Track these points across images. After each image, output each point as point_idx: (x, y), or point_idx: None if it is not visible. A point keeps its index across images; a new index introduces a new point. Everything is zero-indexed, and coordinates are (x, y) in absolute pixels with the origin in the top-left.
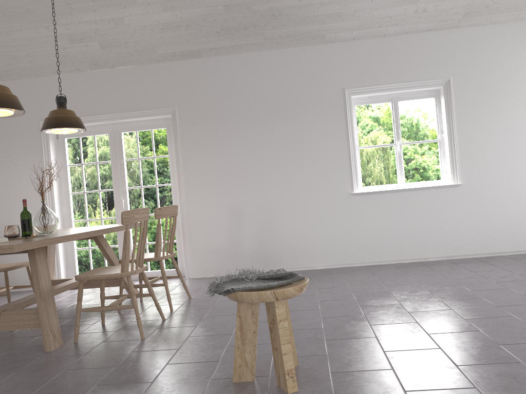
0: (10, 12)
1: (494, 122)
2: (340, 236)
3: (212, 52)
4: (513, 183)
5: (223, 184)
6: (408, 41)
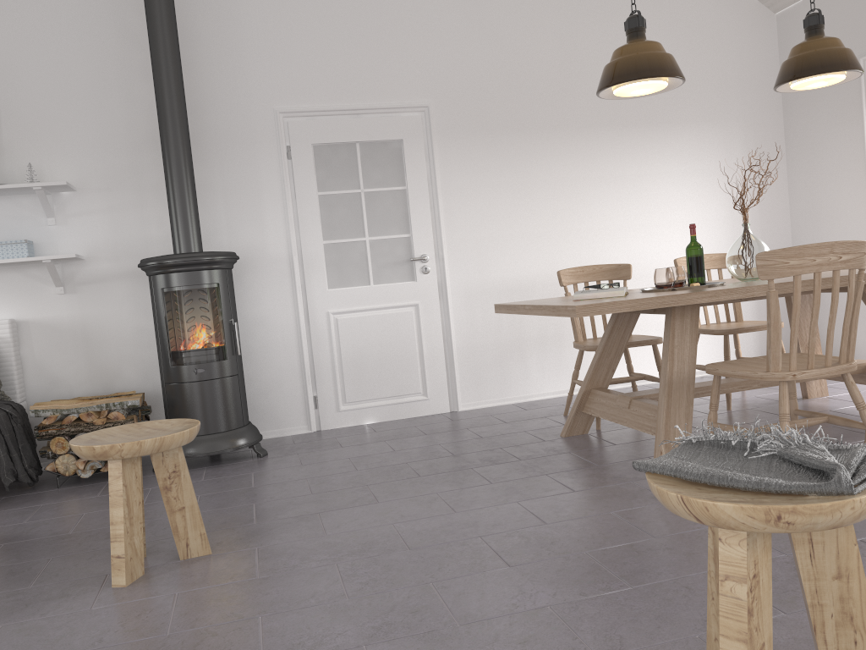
0: None
1: None
2: None
3: None
4: None
5: None
6: None
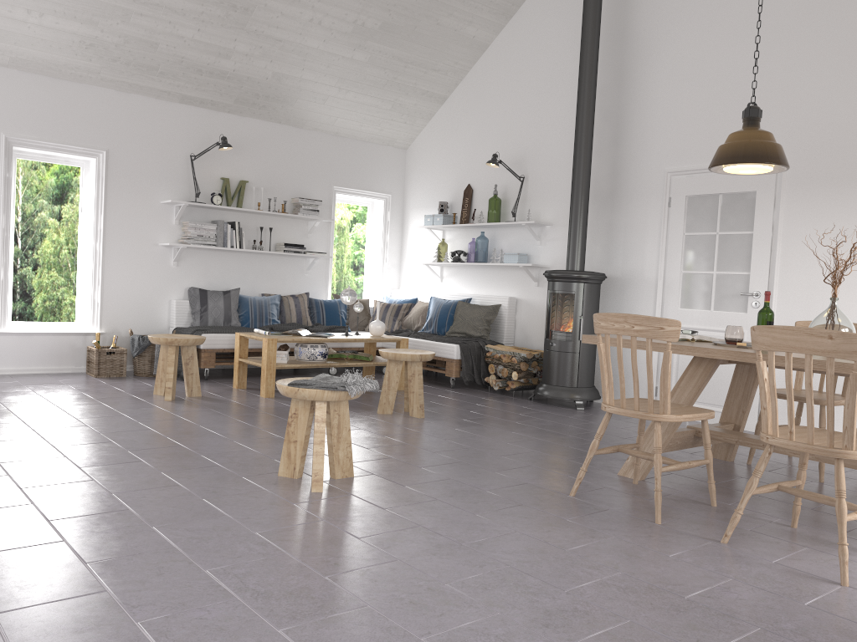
0: None
1: None
2: None
3: None
4: None
5: None
6: None
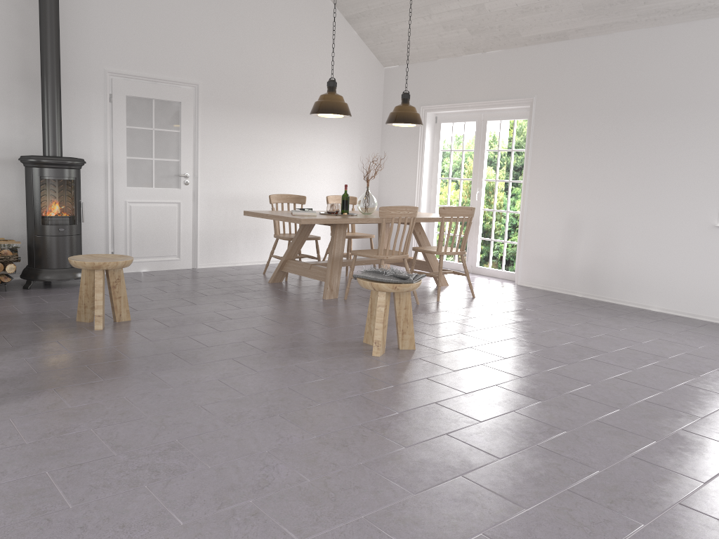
0: (395, 7)
1: None
2: (688, 278)
3: (579, 33)
4: None
5: (566, 190)
6: None
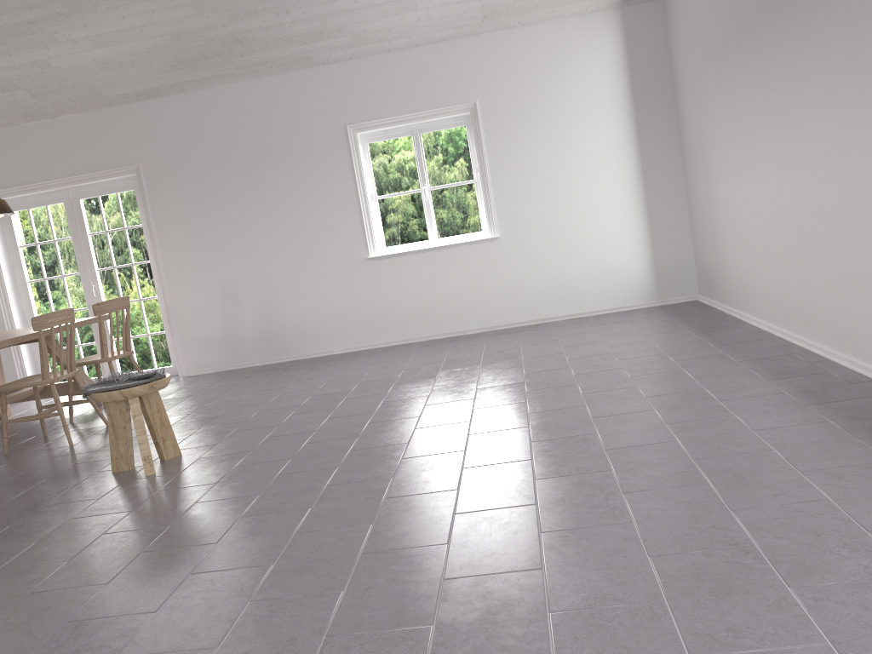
0: None
1: (534, 155)
2: (358, 312)
3: (175, 88)
4: (563, 231)
5: (210, 258)
6: (420, 56)
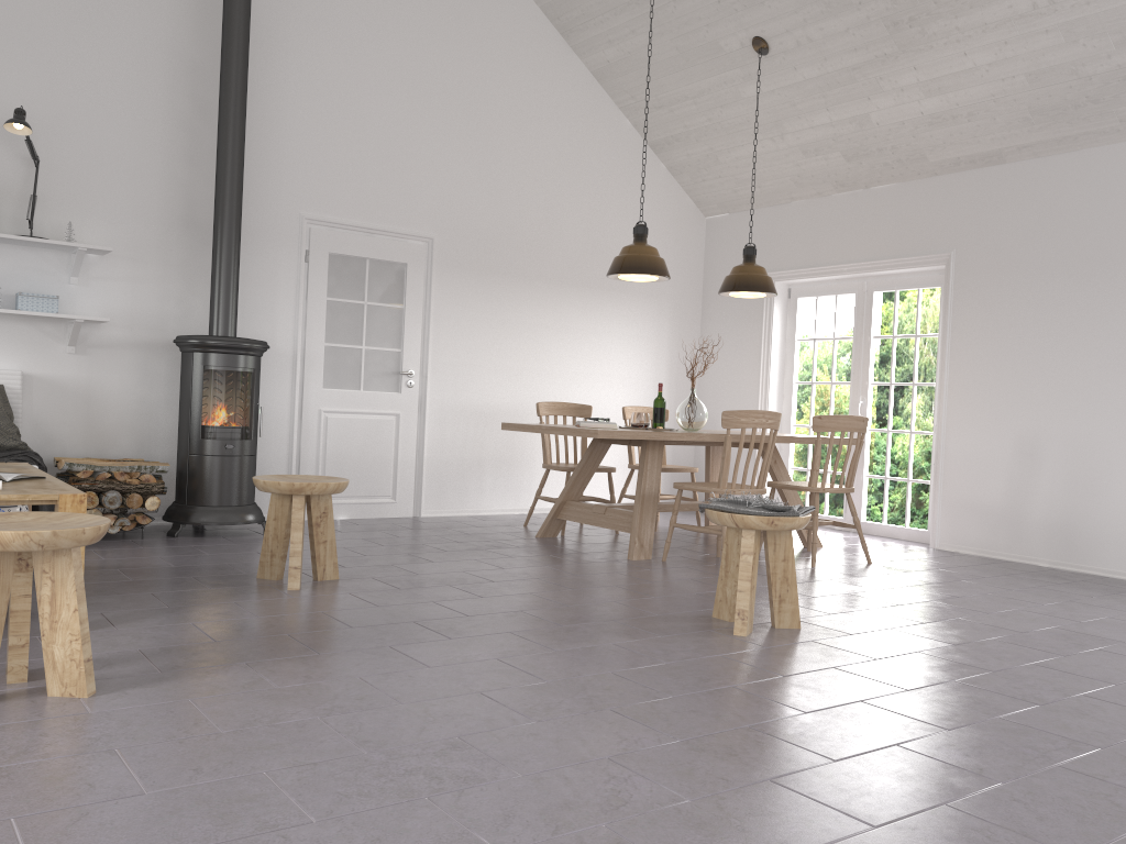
0: (728, 124)
1: None
2: None
3: (1024, 152)
4: None
5: (1012, 394)
6: None
